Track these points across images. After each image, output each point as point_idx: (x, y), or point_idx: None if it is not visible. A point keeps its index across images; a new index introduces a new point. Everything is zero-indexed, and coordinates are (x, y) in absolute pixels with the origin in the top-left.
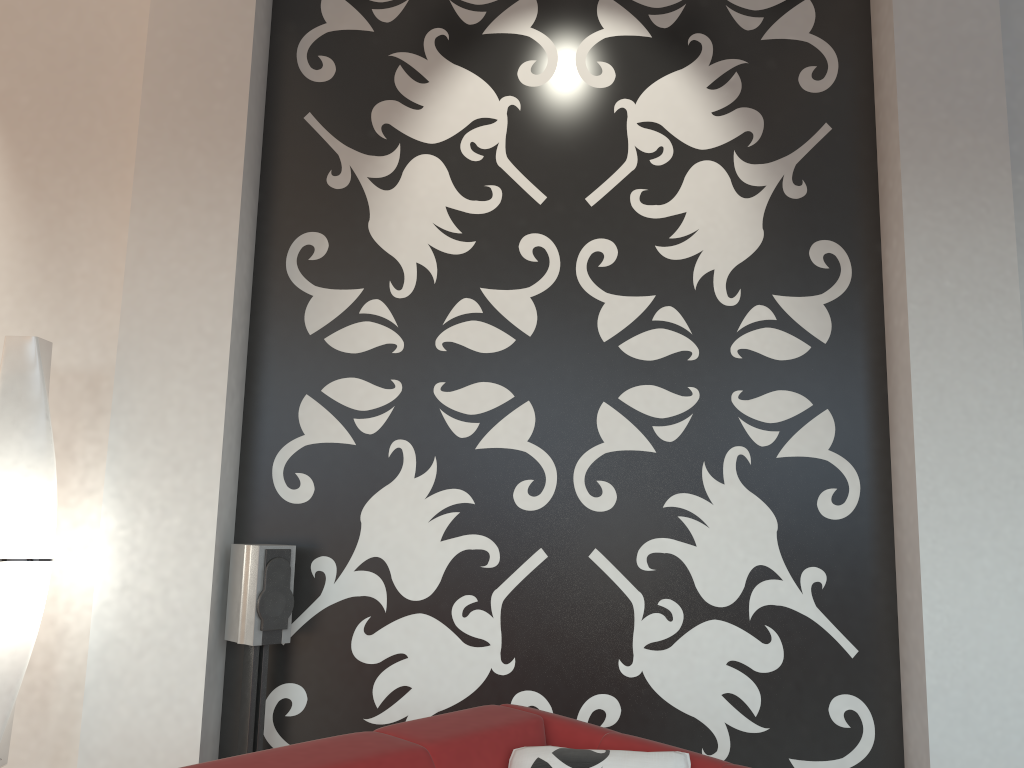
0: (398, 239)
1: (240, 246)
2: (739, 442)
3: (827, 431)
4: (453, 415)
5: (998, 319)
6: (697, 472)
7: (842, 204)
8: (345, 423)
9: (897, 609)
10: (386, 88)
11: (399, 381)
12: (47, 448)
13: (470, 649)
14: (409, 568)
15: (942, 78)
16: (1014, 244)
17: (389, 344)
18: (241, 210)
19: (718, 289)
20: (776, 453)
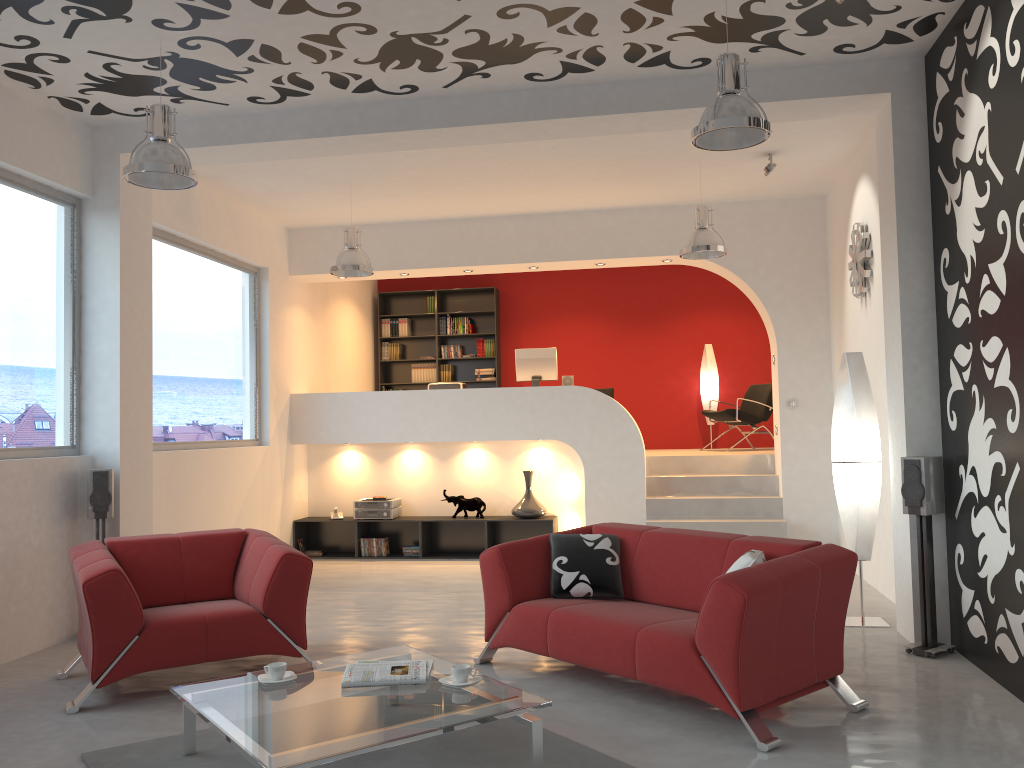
0: (964, 240)
1: (904, 276)
2: None
3: None
4: (986, 364)
5: None
6: None
7: None
8: (960, 376)
9: None
10: (954, 130)
11: (971, 343)
12: (852, 407)
13: (1001, 534)
14: (981, 474)
15: None
16: None
17: (967, 317)
18: (899, 255)
19: None
20: None
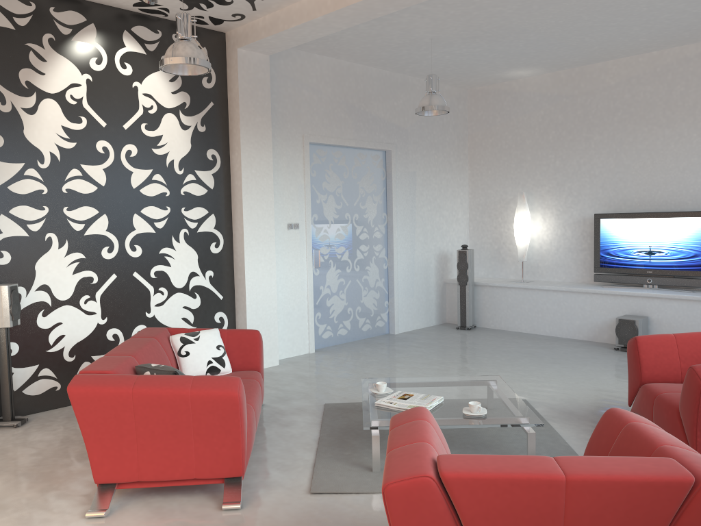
0: (39, 139)
1: None
2: (184, 227)
3: (213, 222)
4: (73, 221)
5: (267, 183)
6: (170, 239)
7: (217, 135)
8: (23, 226)
9: (234, 281)
10: (25, 62)
11: (47, 206)
12: None
13: (89, 316)
14: (60, 287)
15: (252, 94)
16: (272, 157)
17: (40, 189)
18: None
19: (176, 167)
20: (197, 230)
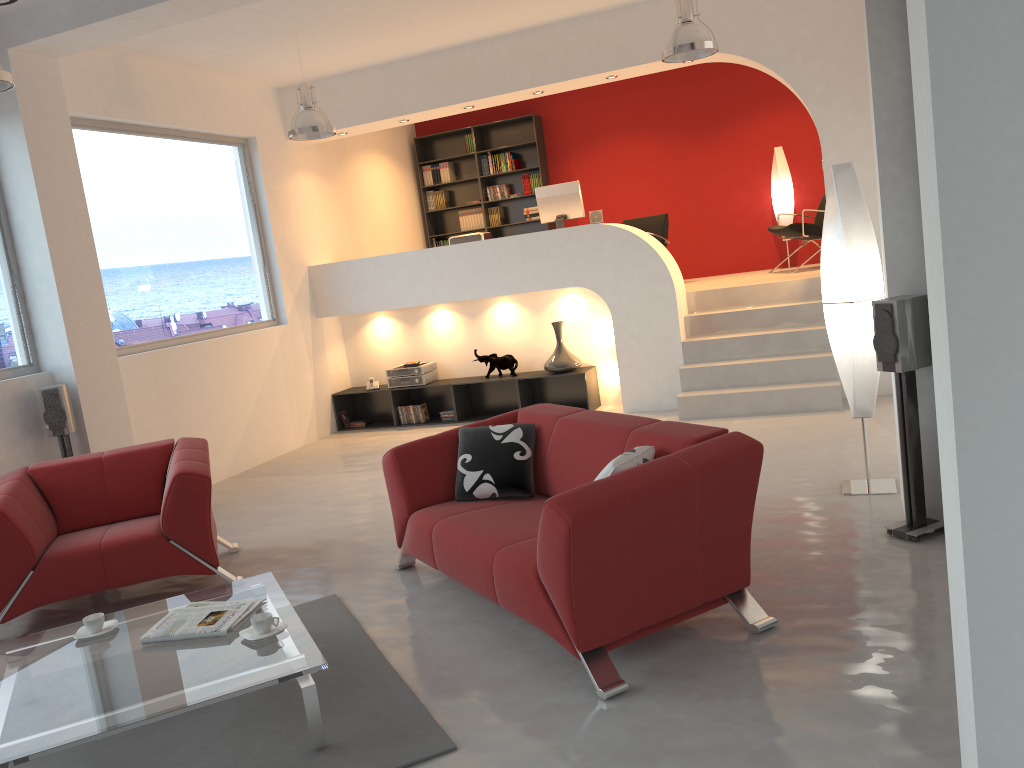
0: None
1: (877, 60)
2: None
3: None
4: None
5: None
6: None
7: None
8: None
9: None
10: None
11: None
12: (840, 235)
13: None
14: None
15: None
16: None
17: None
18: (870, 31)
19: None
20: None
